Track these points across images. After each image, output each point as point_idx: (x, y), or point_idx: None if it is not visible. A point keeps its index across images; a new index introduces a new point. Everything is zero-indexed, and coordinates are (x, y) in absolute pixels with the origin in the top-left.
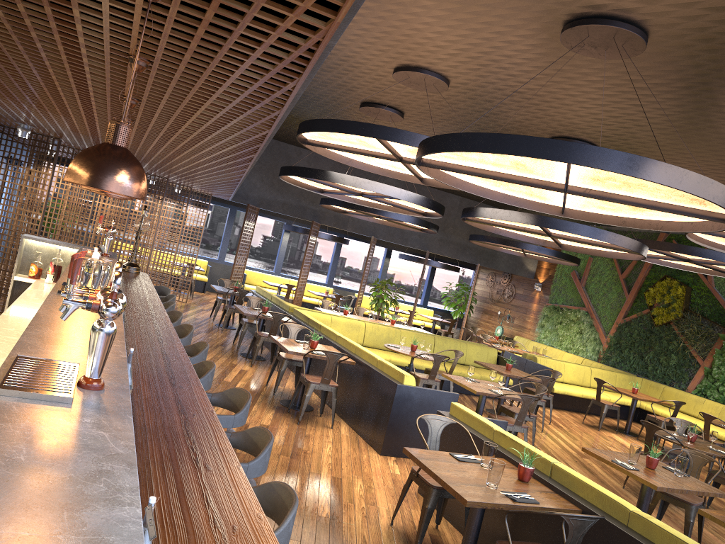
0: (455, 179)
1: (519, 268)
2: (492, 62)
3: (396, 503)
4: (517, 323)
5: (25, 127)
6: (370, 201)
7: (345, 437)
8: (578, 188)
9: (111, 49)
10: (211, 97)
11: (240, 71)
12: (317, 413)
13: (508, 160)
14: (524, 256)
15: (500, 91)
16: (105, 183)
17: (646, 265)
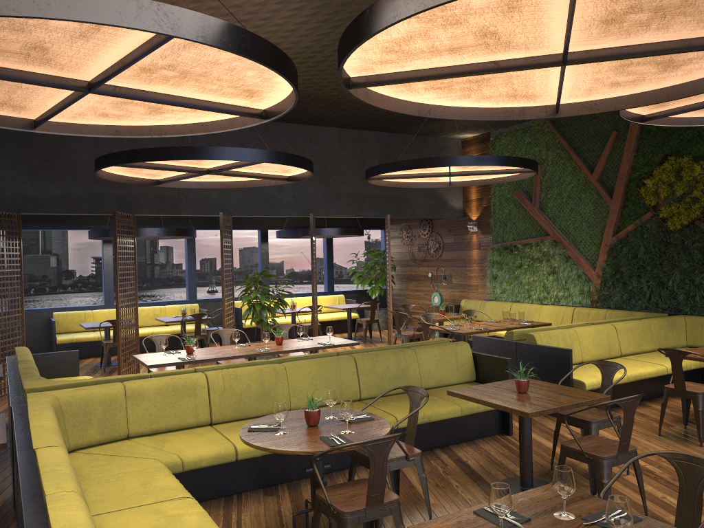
0: None
1: (441, 209)
2: None
3: None
4: (458, 282)
5: None
6: (151, 124)
7: None
8: None
9: None
10: None
11: None
12: None
13: None
14: (449, 186)
15: None
16: None
17: (627, 150)
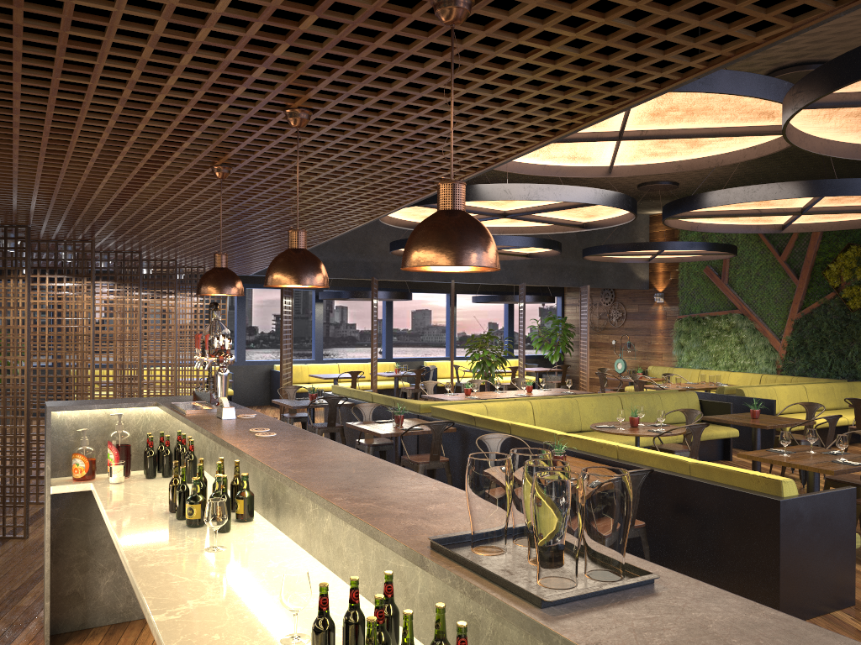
0: (797, 132)
1: (629, 280)
2: None
3: None
4: (641, 350)
5: None
6: (494, 226)
7: None
8: None
9: None
10: None
11: None
12: None
13: None
14: (648, 262)
15: None
16: None
17: (814, 237)
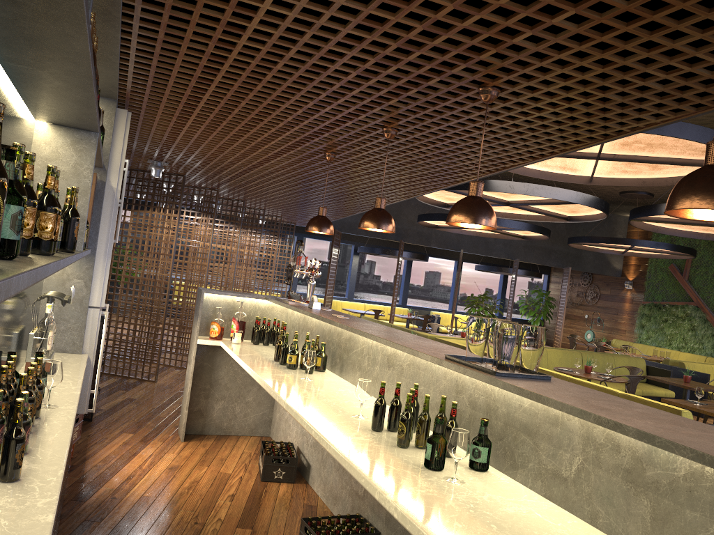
0: None
1: (605, 268)
2: None
3: None
4: (608, 325)
5: (159, 164)
6: (499, 211)
7: None
8: None
9: None
10: None
11: None
12: None
13: None
14: (621, 254)
15: None
16: None
17: None
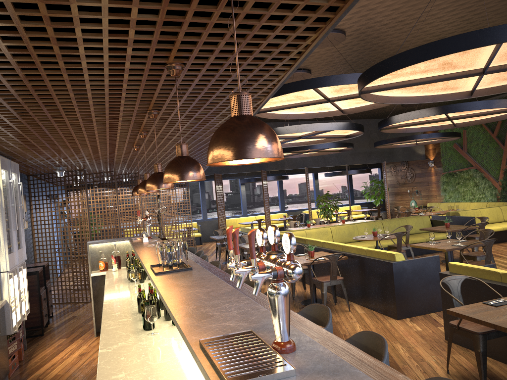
0: (384, 97)
1: (413, 155)
2: (379, 4)
3: (437, 353)
4: (424, 194)
5: (60, 168)
6: (304, 141)
7: (363, 314)
8: (494, 67)
9: (150, 65)
10: (226, 82)
11: (268, 41)
12: (331, 303)
13: (437, 63)
14: (416, 145)
15: (385, 26)
16: (255, 151)
17: None
